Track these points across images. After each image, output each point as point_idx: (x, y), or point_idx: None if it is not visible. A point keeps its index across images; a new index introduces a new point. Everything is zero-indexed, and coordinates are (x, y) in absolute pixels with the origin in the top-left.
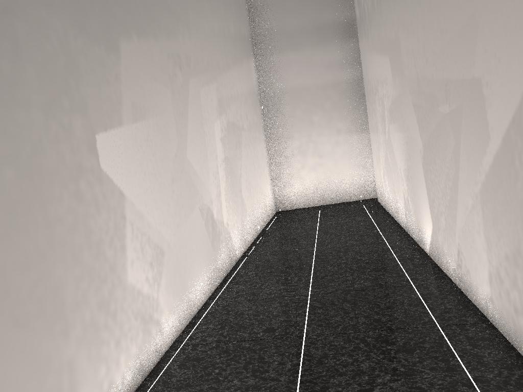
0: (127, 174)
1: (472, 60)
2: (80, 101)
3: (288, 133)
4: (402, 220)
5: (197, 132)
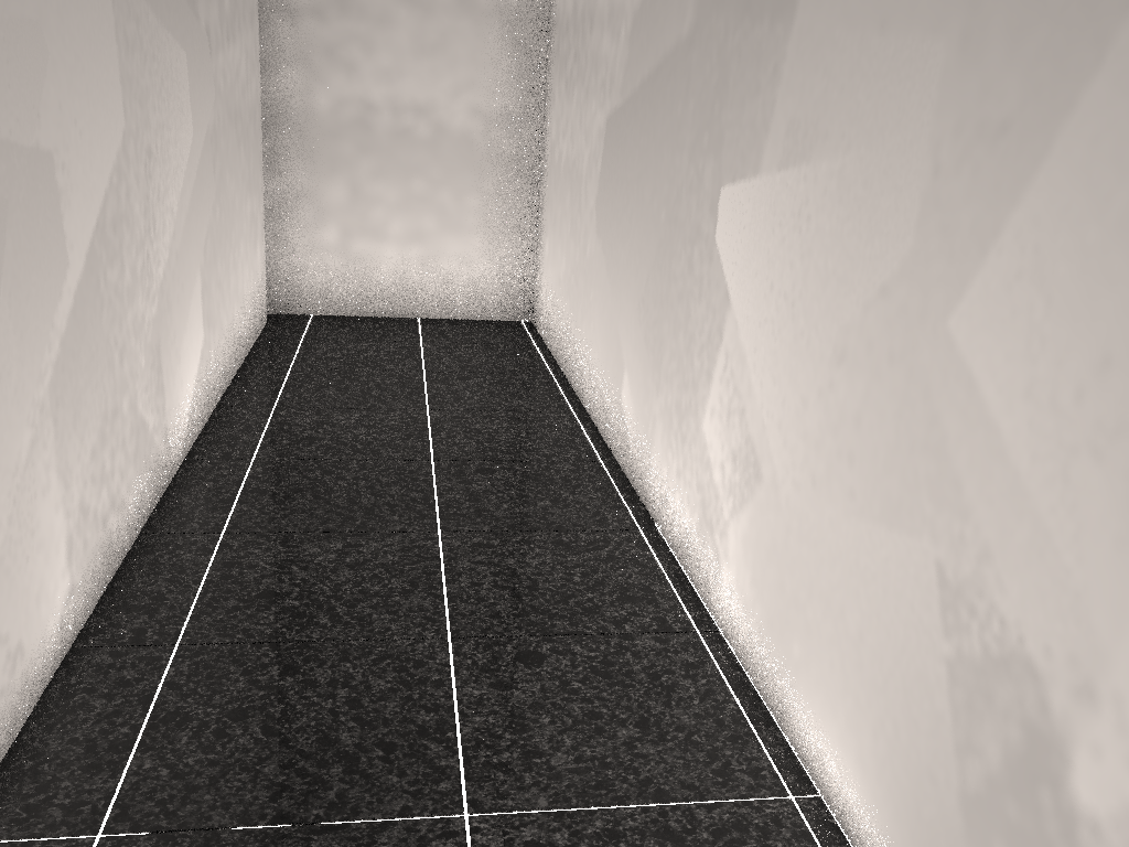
0: (742, 269)
1: (35, 112)
2: (717, 136)
3: None
4: None
5: None
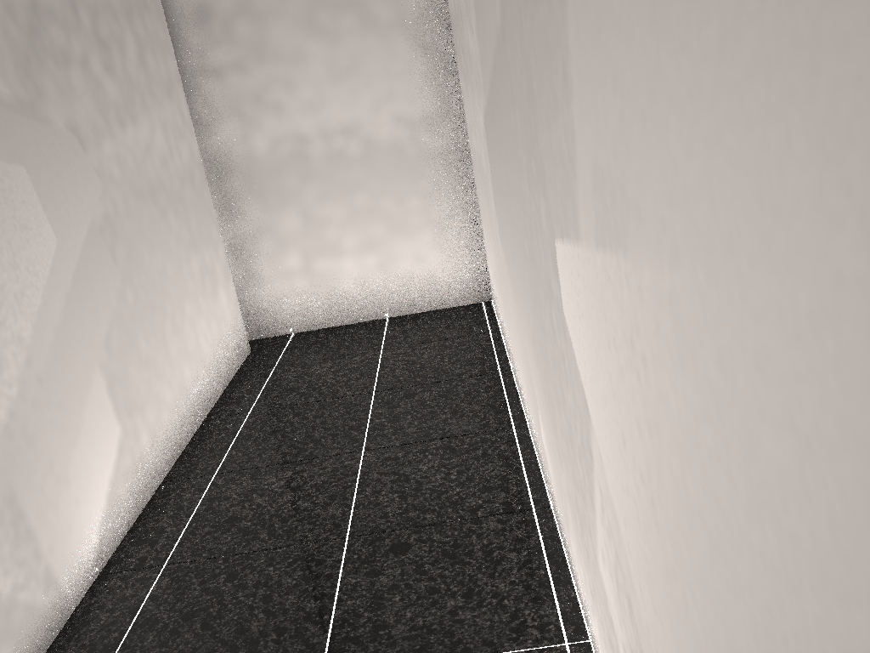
0: (592, 379)
1: None
2: (540, 164)
3: None
4: None
5: None
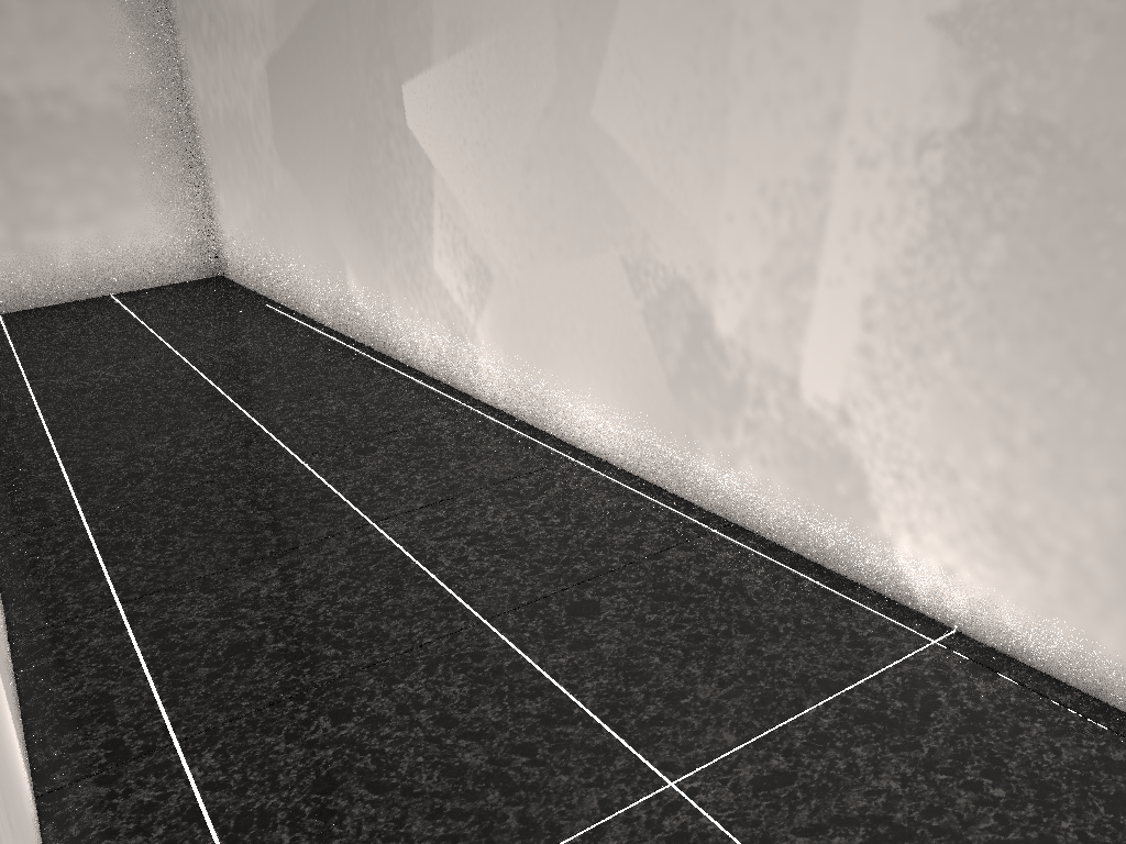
0: (437, 139)
1: None
2: (388, 47)
3: None
4: None
5: (673, 32)
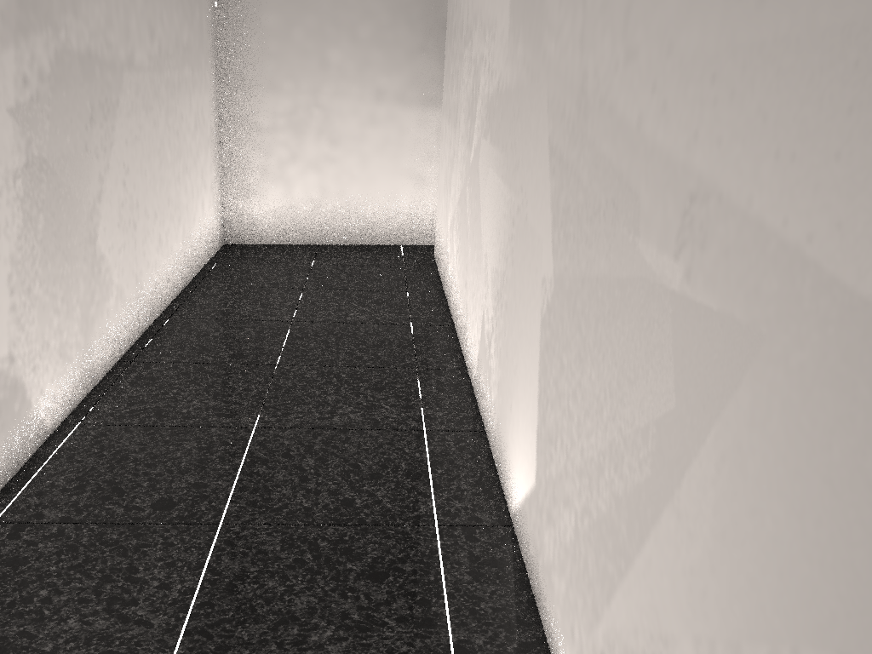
0: None
1: None
2: None
3: (269, 77)
4: (470, 359)
5: None
